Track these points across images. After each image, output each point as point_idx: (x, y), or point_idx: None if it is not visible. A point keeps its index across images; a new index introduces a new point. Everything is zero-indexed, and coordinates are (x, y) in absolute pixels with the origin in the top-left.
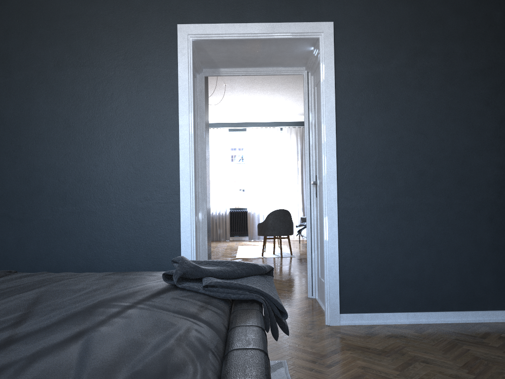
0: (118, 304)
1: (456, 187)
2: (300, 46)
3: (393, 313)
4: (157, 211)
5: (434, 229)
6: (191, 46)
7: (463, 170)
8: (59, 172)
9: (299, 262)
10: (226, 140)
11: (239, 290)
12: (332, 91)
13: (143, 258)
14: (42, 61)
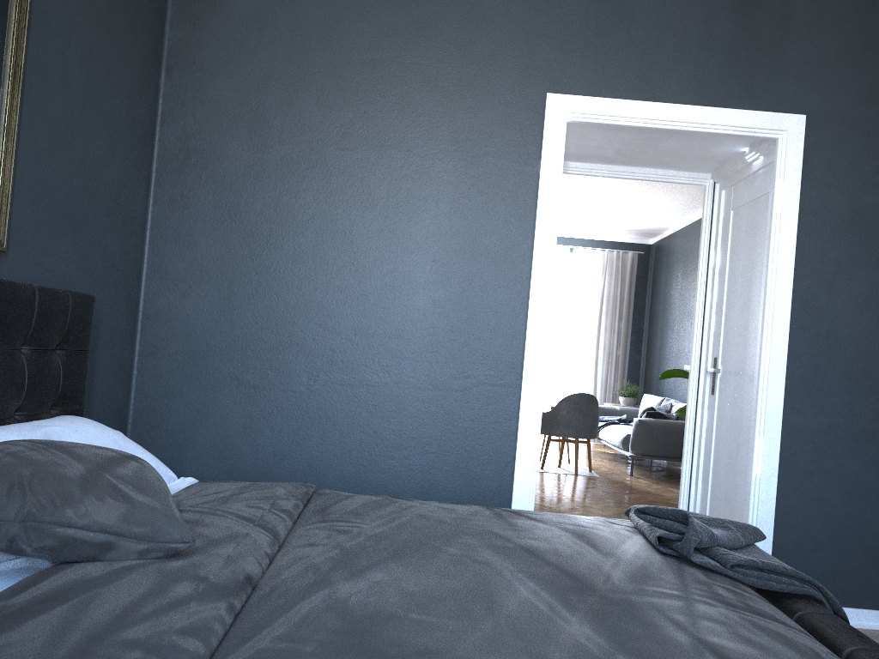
0: (659, 590)
1: None
2: (729, 144)
3: (857, 609)
4: (481, 397)
5: None
6: (565, 130)
7: None
8: (326, 316)
9: (614, 489)
10: None
11: (779, 576)
12: (793, 230)
13: (450, 472)
14: (317, 131)
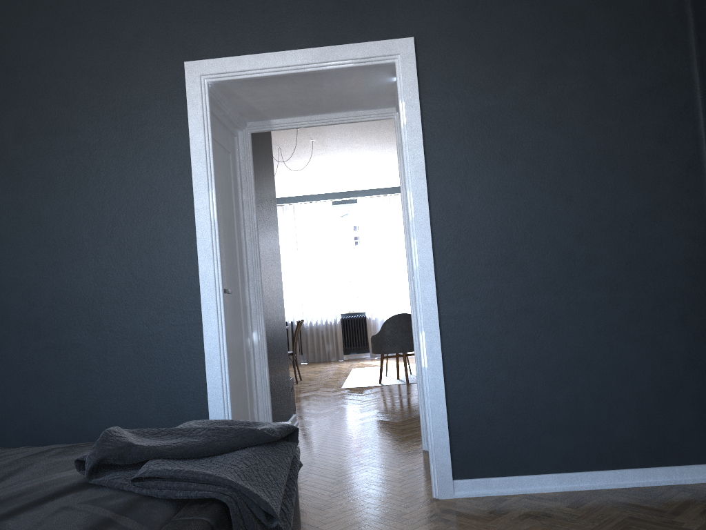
0: None
1: (624, 273)
2: (375, 77)
3: (538, 476)
4: (171, 338)
5: (593, 341)
6: (207, 91)
7: (633, 247)
8: (29, 290)
9: None
10: (330, 217)
11: (196, 481)
12: (419, 141)
13: (154, 409)
14: None
